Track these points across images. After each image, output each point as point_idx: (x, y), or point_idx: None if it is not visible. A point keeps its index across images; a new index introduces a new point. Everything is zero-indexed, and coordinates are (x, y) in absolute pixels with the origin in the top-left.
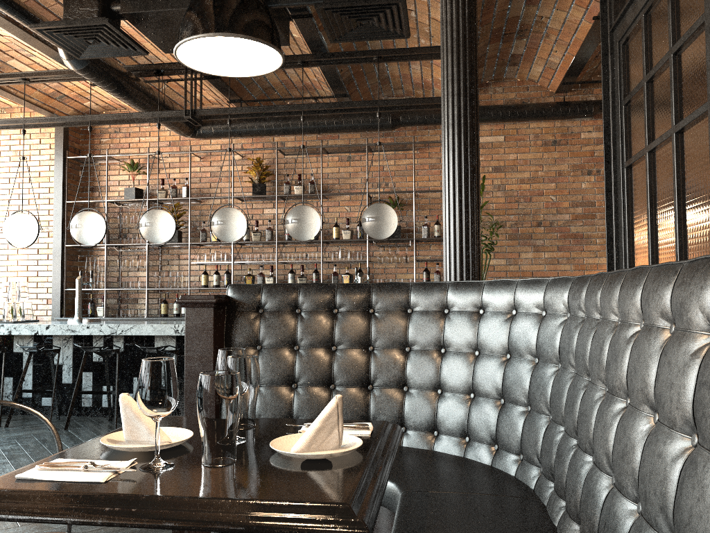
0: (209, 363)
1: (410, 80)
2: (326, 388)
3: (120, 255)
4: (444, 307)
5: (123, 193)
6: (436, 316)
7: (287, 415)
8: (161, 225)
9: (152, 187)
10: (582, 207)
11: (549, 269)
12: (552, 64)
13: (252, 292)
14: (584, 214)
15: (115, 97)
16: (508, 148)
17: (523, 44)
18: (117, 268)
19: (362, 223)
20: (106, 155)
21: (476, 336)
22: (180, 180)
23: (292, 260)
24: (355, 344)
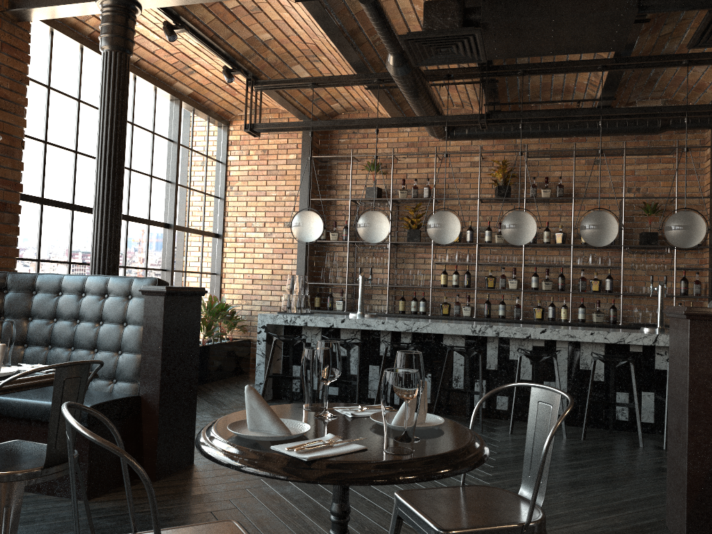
0: None
1: (680, 83)
2: None
3: (361, 252)
4: None
5: (359, 192)
6: None
7: None
8: (451, 227)
9: (388, 186)
10: None
11: None
12: None
13: None
14: None
15: (368, 99)
16: None
17: None
18: (358, 264)
19: (668, 231)
20: (351, 155)
21: None
22: (417, 180)
23: (535, 263)
24: None
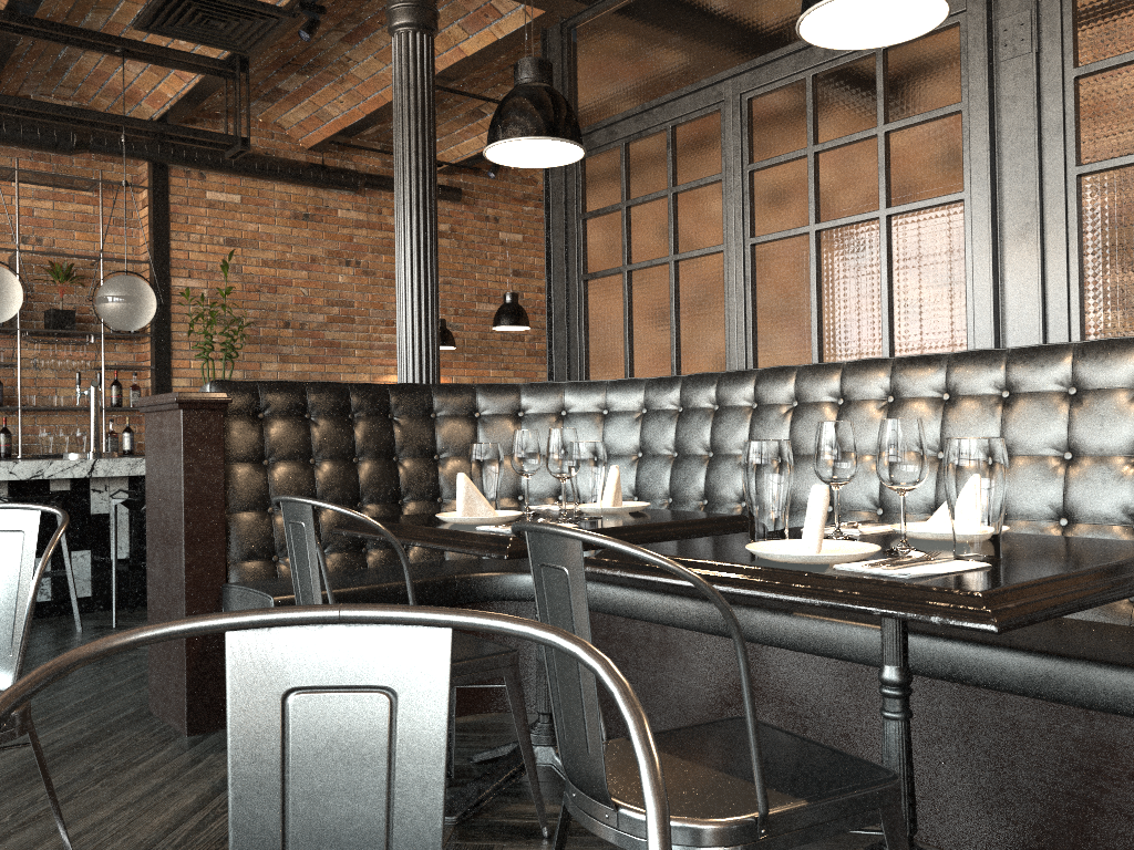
0: (218, 483)
1: (104, 82)
2: (355, 506)
3: None
4: (474, 411)
5: None
6: (468, 421)
7: None
8: None
9: None
10: (339, 307)
11: None
12: (325, 114)
13: (249, 391)
14: (341, 317)
15: None
16: (247, 214)
17: (301, 81)
18: None
19: (104, 304)
20: None
21: None
22: None
23: None
24: (381, 454)
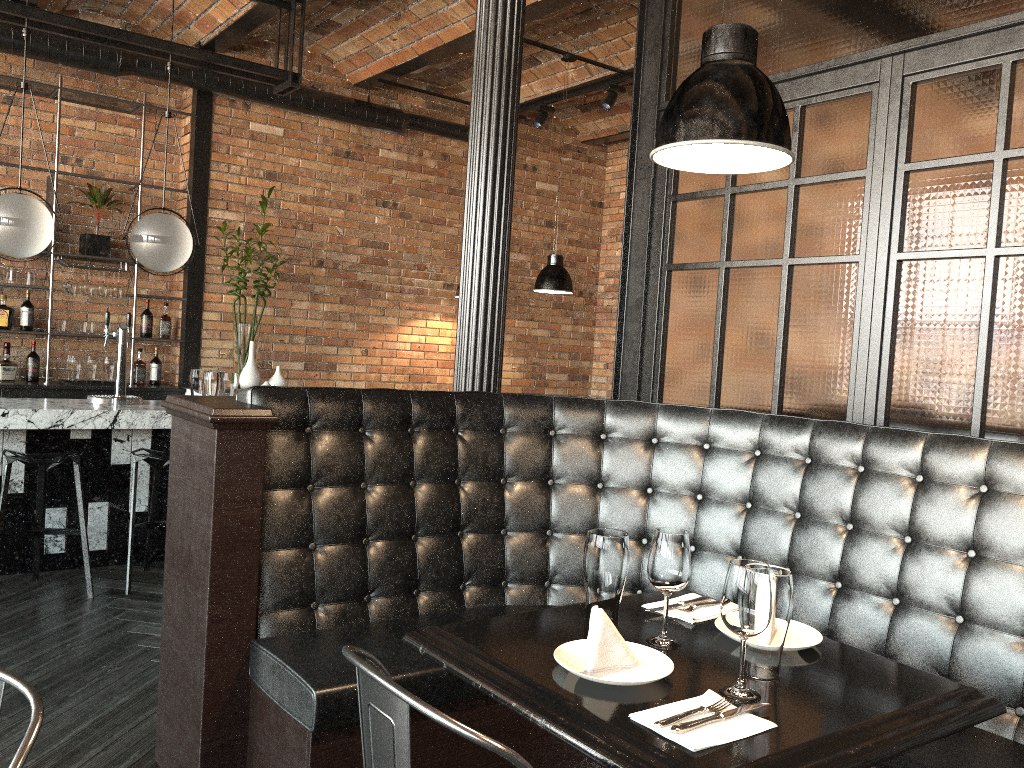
0: (254, 519)
1: (153, 2)
2: (408, 540)
3: None
4: (549, 428)
5: None
6: (542, 440)
7: (362, 585)
8: None
9: None
10: (373, 249)
11: (328, 327)
12: (376, 51)
13: (296, 401)
14: (374, 259)
15: None
16: (289, 148)
17: (355, 15)
18: None
19: (138, 243)
20: None
21: (601, 466)
22: None
23: None
24: (441, 477)
